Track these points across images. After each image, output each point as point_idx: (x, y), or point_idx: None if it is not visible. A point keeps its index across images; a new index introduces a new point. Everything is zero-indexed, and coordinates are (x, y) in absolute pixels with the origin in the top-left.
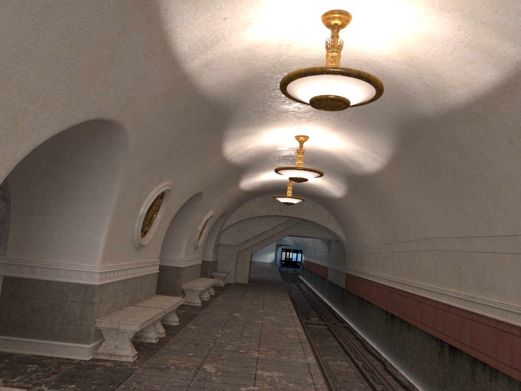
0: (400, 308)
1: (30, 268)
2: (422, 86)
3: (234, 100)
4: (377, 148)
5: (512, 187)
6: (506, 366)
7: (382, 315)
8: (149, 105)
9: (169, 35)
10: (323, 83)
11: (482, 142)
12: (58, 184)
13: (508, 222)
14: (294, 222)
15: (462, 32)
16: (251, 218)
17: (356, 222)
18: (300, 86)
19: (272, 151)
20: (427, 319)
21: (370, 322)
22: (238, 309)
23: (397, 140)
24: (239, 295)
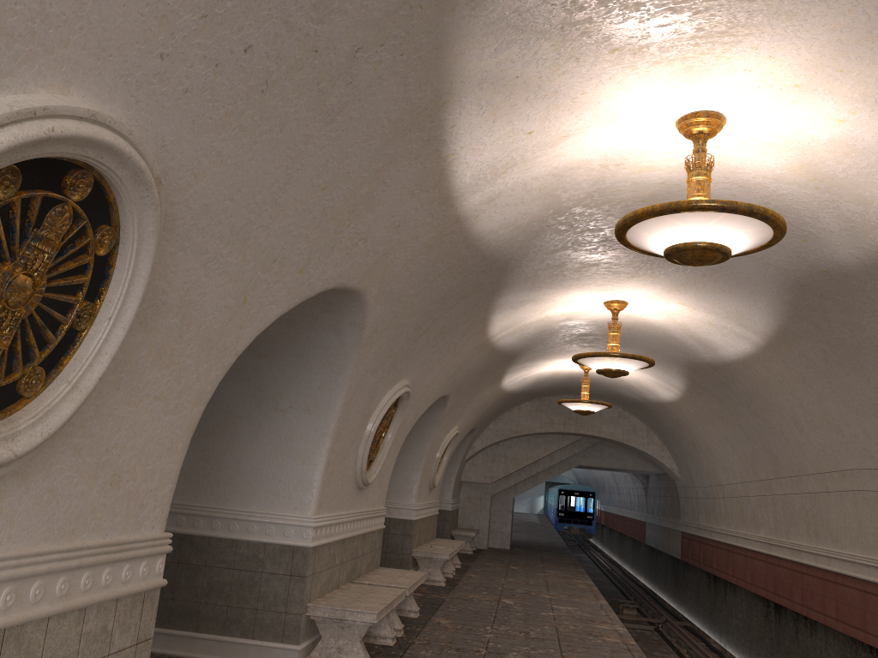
0: (793, 594)
1: (206, 519)
2: (837, 220)
3: (520, 249)
4: (747, 319)
5: None
6: None
7: (758, 607)
8: (403, 263)
9: (448, 161)
10: (690, 225)
11: None
12: (252, 386)
13: None
14: (587, 444)
15: None
16: (514, 437)
17: (700, 443)
18: (651, 229)
19: (563, 327)
20: (849, 614)
21: (733, 618)
22: (508, 593)
23: (785, 305)
24: (502, 568)
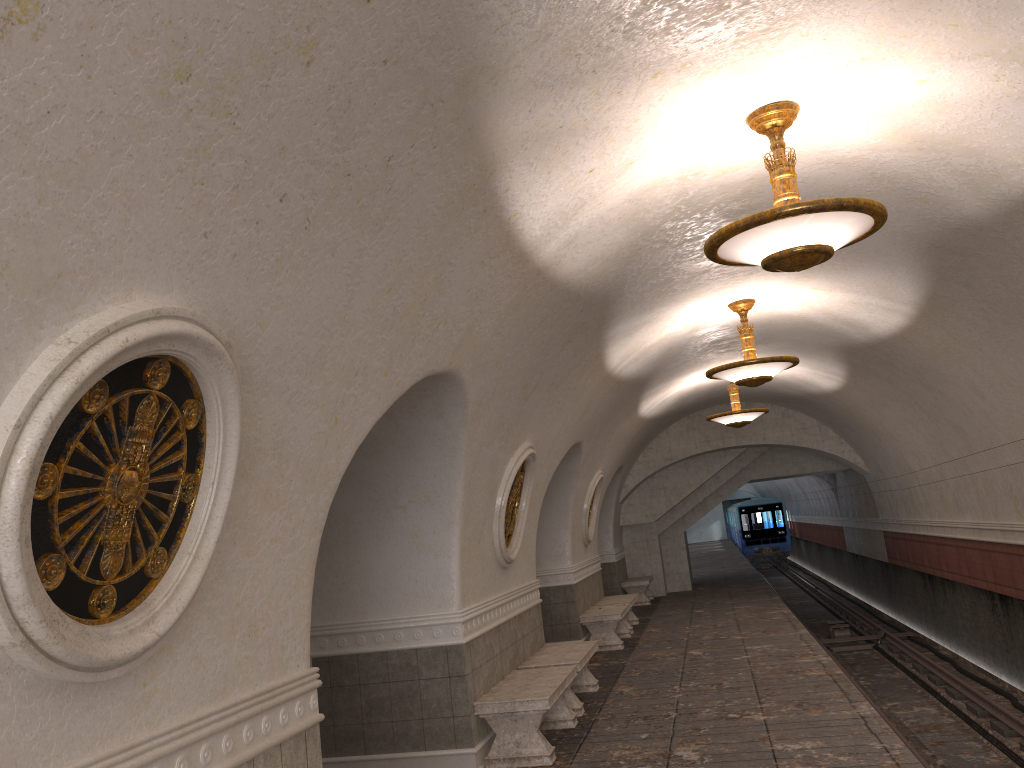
0: (1015, 580)
1: (350, 636)
2: (953, 176)
3: (616, 278)
4: (890, 291)
5: None
6: None
7: (982, 601)
8: (491, 330)
9: (512, 222)
10: (780, 233)
11: None
12: (365, 489)
13: None
14: (754, 455)
15: (1004, 83)
16: (669, 465)
17: (880, 430)
18: (741, 245)
19: (691, 340)
20: None
21: (959, 618)
22: (695, 642)
23: (926, 270)
24: (686, 615)
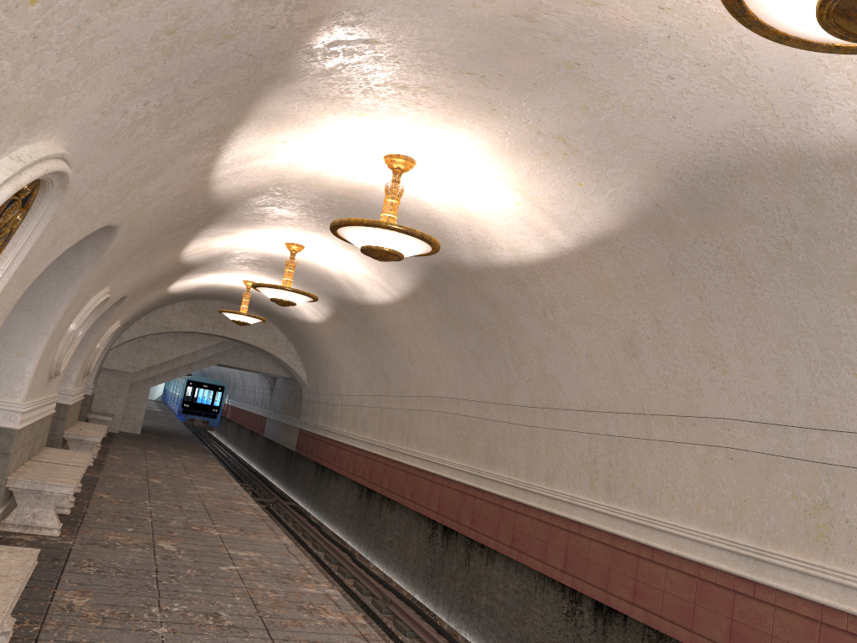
0: (383, 482)
1: None
2: (468, 237)
3: (239, 201)
4: (393, 279)
5: (539, 357)
6: (506, 546)
7: (354, 491)
8: (154, 208)
9: (222, 151)
10: (383, 236)
11: (517, 306)
12: None
13: (529, 392)
14: (230, 346)
15: (520, 208)
16: (163, 332)
17: (331, 360)
18: (357, 232)
19: (243, 253)
20: (420, 496)
21: (333, 499)
22: (154, 474)
23: (422, 277)
24: (140, 452)
